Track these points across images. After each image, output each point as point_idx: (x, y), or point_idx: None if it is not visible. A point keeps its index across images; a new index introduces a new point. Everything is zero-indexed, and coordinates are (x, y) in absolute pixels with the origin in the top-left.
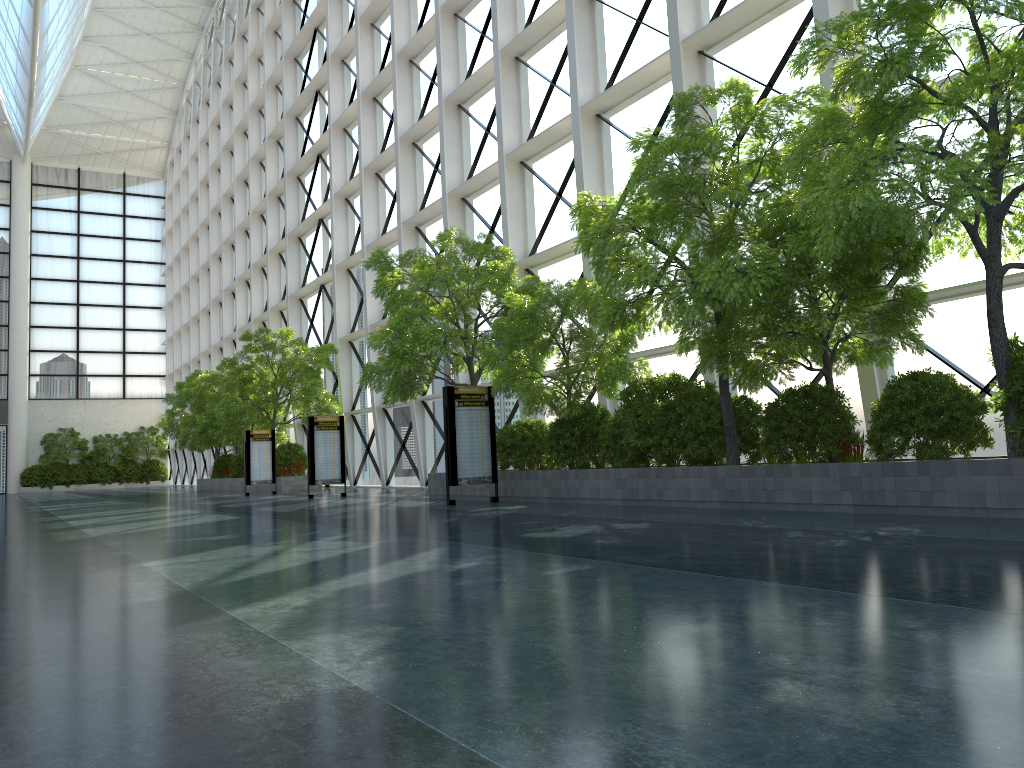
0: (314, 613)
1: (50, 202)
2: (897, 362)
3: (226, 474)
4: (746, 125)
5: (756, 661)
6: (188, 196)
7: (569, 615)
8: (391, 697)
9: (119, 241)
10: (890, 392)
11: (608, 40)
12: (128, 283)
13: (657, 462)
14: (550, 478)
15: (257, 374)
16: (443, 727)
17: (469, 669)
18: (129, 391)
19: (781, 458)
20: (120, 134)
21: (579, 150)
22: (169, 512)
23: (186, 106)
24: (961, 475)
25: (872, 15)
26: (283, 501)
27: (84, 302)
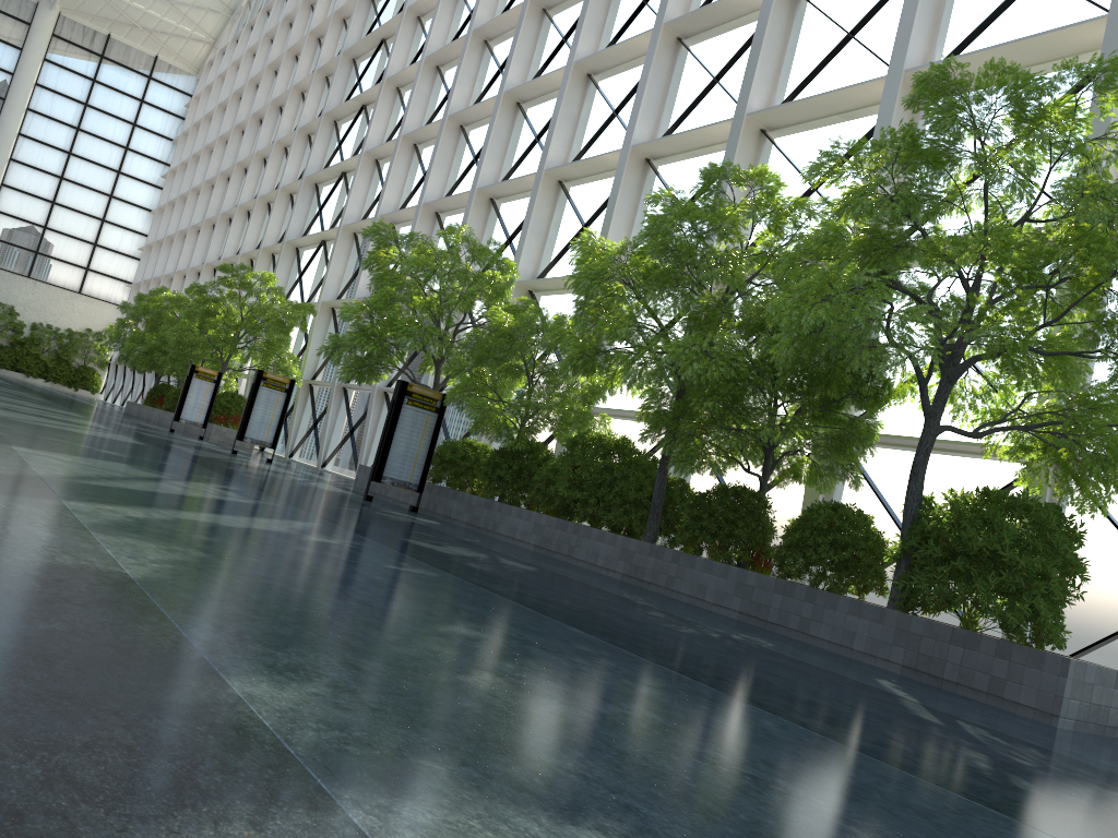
0: (141, 525)
1: (66, 60)
2: (845, 495)
3: (159, 405)
4: (761, 215)
5: (485, 660)
6: (217, 103)
7: (370, 593)
8: (149, 587)
9: (128, 126)
10: (808, 515)
11: (682, 88)
12: (123, 173)
13: (578, 518)
14: (474, 504)
15: (224, 310)
16: (172, 613)
17: (236, 593)
18: (87, 287)
19: (695, 550)
20: (165, 14)
21: (617, 188)
22: (77, 419)
23: (245, 8)
24: (840, 611)
25: (889, 149)
26: (203, 447)
27: (69, 177)
